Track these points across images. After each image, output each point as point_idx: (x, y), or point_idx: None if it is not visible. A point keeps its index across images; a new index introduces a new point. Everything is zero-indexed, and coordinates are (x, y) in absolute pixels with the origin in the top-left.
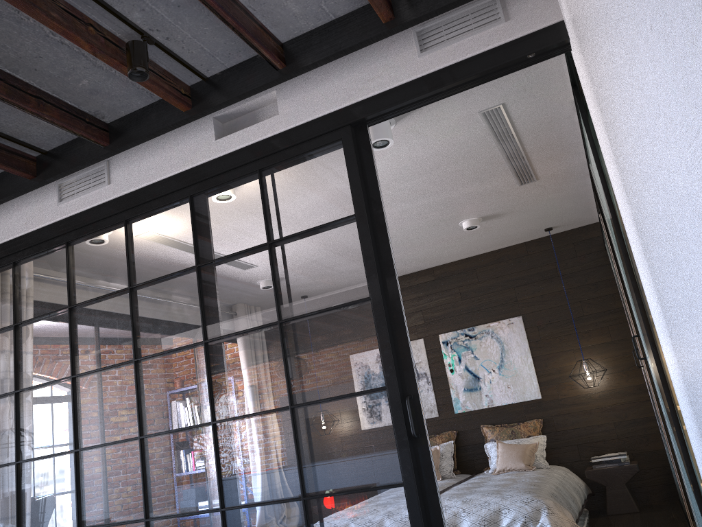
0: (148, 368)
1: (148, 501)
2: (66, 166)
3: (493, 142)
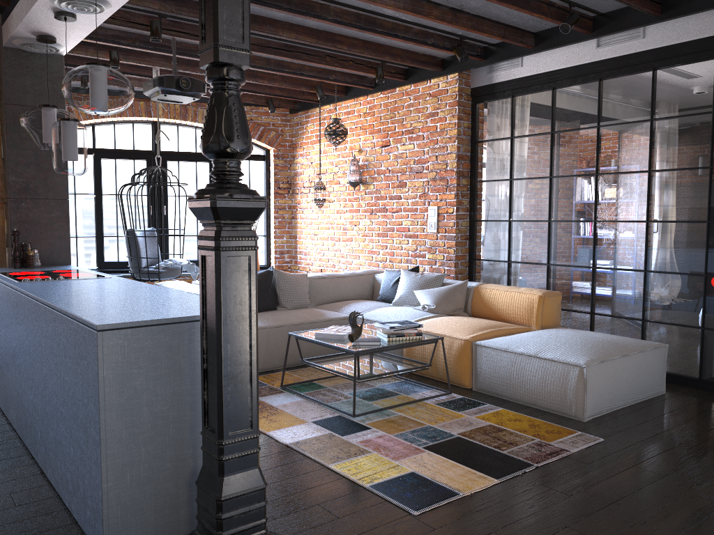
0: (658, 178)
1: (647, 260)
2: (619, 27)
3: None
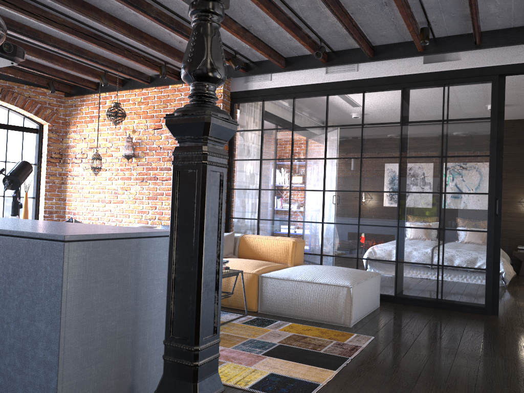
0: (367, 163)
1: (360, 217)
2: (345, 61)
3: None
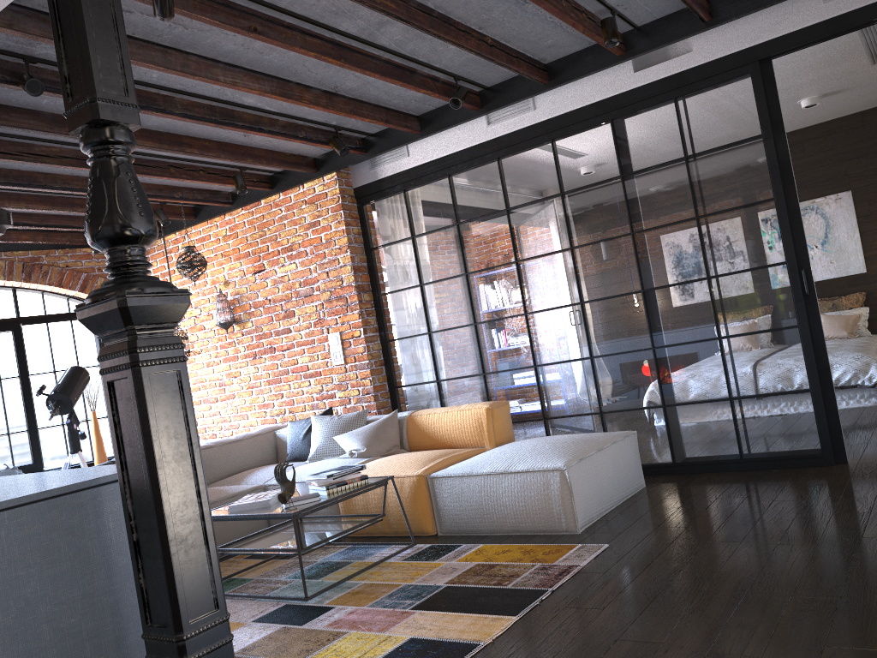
0: (582, 254)
1: (591, 345)
2: (509, 100)
3: (857, 36)
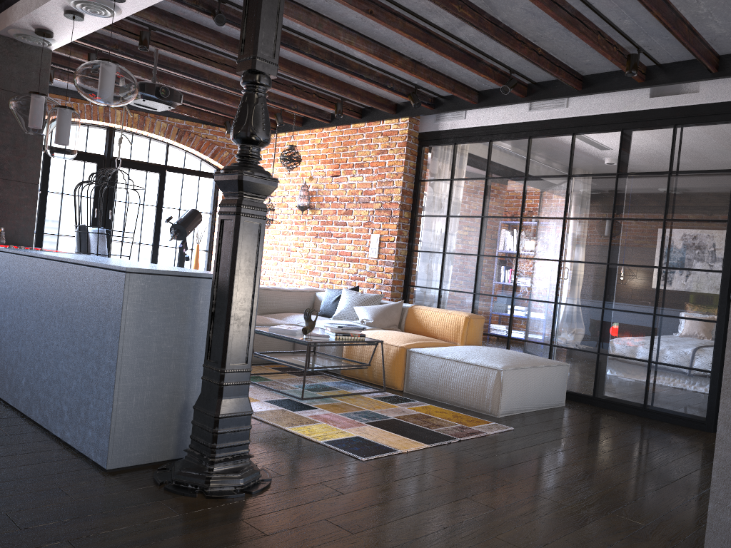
0: (571, 224)
1: (557, 294)
2: (548, 96)
3: None
